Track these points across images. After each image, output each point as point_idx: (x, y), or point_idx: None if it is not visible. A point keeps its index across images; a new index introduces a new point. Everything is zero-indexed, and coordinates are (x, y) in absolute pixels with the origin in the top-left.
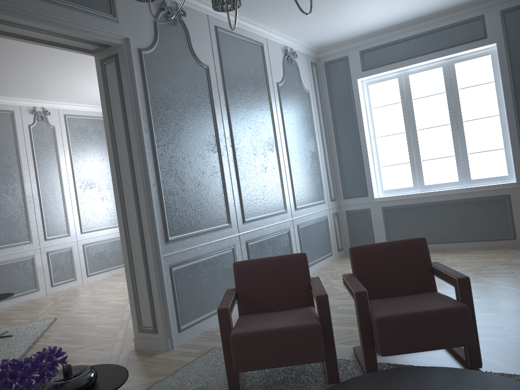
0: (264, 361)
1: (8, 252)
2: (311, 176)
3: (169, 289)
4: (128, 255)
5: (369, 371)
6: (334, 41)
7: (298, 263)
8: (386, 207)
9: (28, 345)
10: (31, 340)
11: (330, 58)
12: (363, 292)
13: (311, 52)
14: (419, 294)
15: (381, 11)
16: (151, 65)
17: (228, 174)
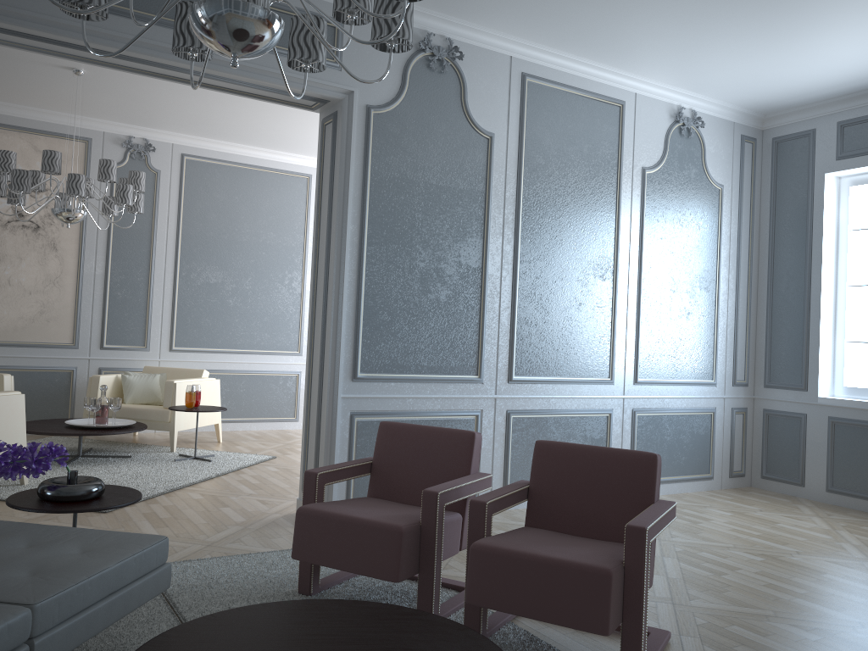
0: (325, 555)
1: (268, 361)
2: (691, 334)
3: (343, 444)
4: (307, 385)
5: (467, 625)
6: (787, 101)
7: (460, 445)
8: (836, 418)
9: (210, 475)
10: (220, 471)
11: (783, 132)
12: (480, 502)
13: (745, 119)
14: (611, 542)
15: (856, 51)
16: (384, 130)
17: (494, 302)
